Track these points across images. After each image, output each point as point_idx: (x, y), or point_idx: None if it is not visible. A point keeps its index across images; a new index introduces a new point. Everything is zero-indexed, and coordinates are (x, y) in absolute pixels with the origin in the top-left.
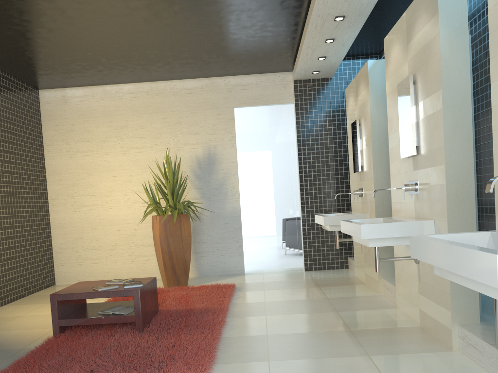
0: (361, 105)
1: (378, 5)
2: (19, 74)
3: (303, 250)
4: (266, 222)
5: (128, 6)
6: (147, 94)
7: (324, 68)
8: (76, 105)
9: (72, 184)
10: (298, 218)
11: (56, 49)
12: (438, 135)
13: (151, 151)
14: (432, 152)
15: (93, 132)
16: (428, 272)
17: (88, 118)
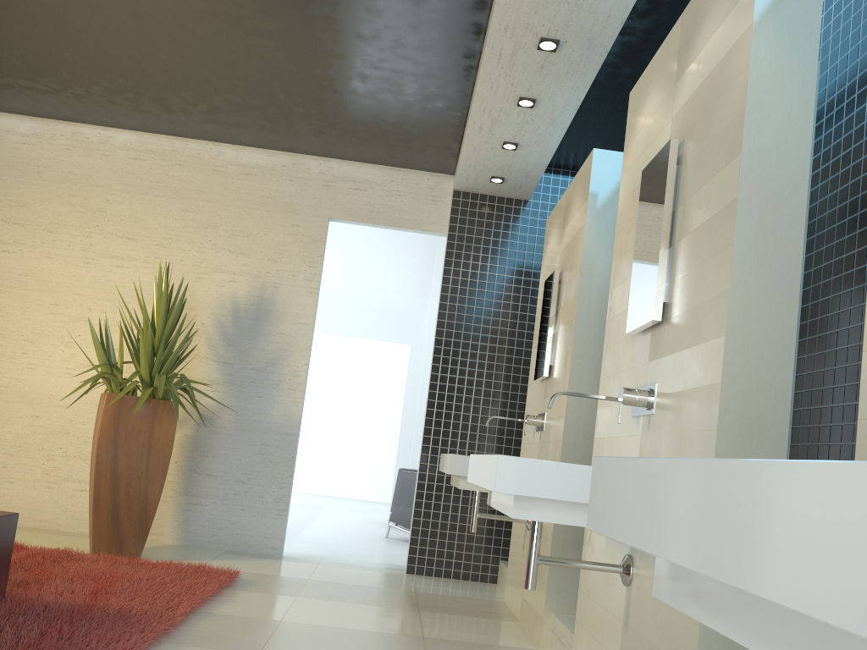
0: (568, 242)
1: (631, 50)
2: None
3: (410, 529)
4: (348, 457)
5: None
6: (162, 158)
7: (513, 173)
8: (12, 150)
9: None
10: (415, 462)
11: None
12: (718, 267)
13: (143, 270)
14: (697, 311)
15: (33, 208)
16: (648, 610)
17: (29, 179)
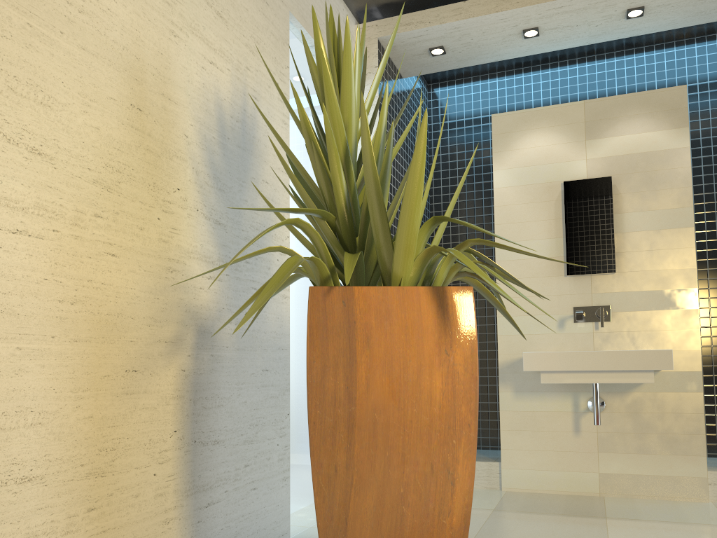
0: (622, 154)
1: None
2: None
3: None
4: None
5: None
6: None
7: (462, 53)
8: None
9: None
10: None
11: None
12: None
13: None
14: None
15: None
16: None
17: None
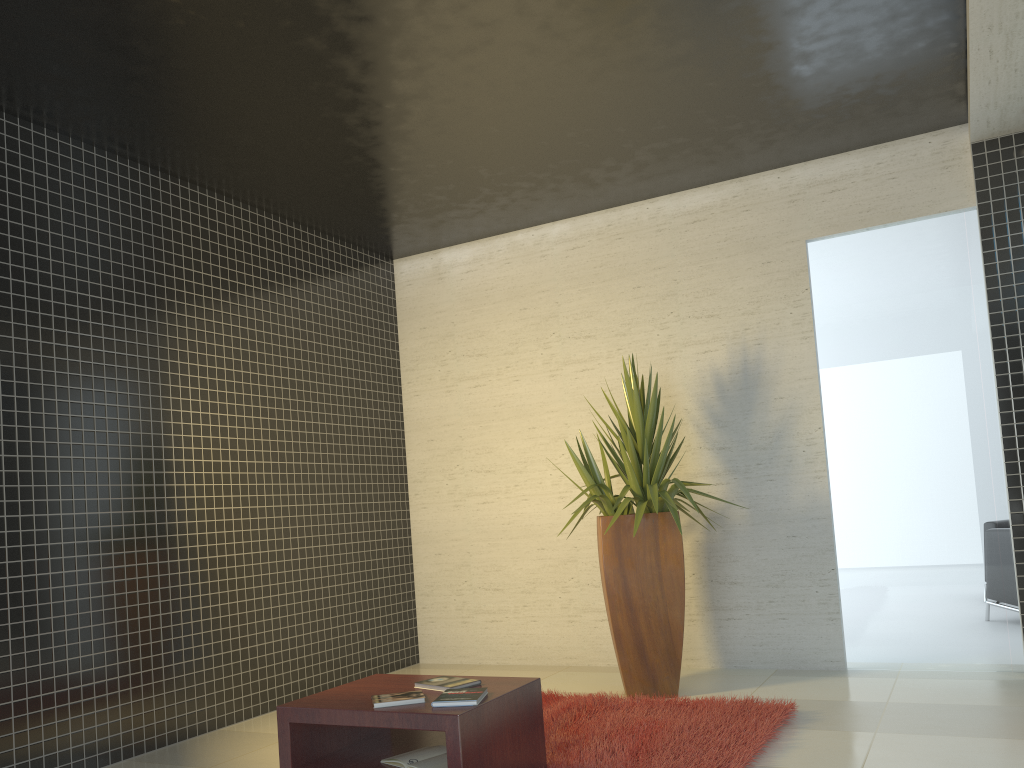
0: None
1: None
2: (342, 230)
3: (1020, 617)
4: (904, 533)
5: (475, 18)
6: (599, 238)
7: None
8: (459, 282)
9: (450, 448)
10: (1004, 524)
11: (380, 162)
12: None
13: (609, 367)
14: None
15: (491, 334)
16: None
17: (480, 306)
